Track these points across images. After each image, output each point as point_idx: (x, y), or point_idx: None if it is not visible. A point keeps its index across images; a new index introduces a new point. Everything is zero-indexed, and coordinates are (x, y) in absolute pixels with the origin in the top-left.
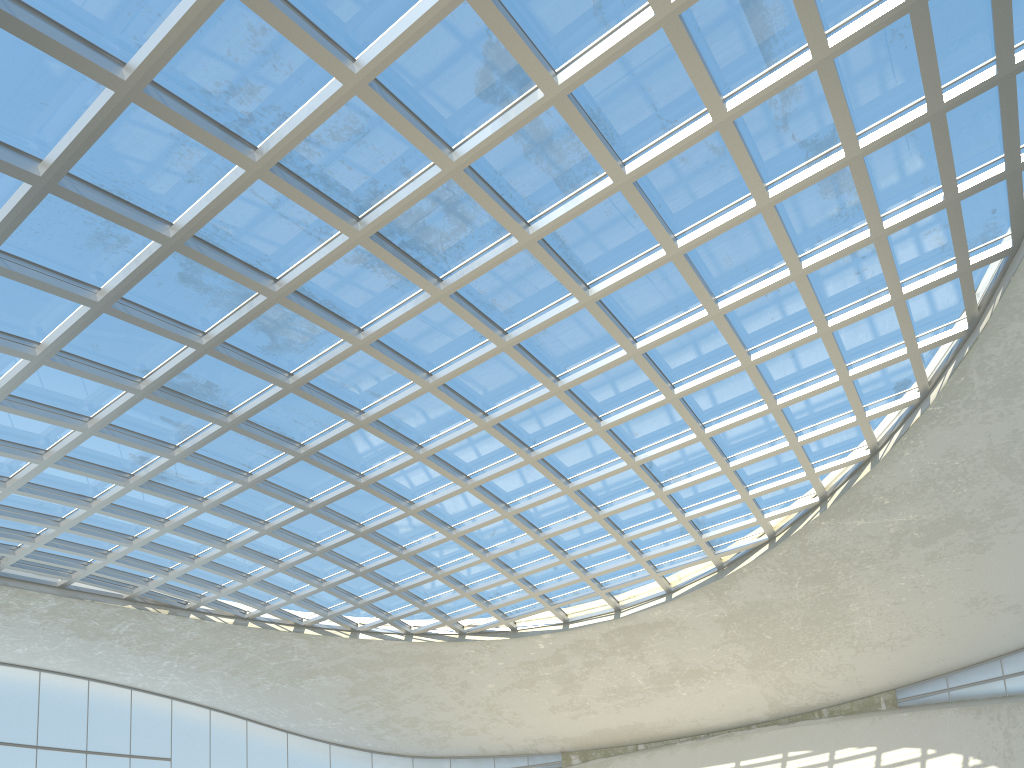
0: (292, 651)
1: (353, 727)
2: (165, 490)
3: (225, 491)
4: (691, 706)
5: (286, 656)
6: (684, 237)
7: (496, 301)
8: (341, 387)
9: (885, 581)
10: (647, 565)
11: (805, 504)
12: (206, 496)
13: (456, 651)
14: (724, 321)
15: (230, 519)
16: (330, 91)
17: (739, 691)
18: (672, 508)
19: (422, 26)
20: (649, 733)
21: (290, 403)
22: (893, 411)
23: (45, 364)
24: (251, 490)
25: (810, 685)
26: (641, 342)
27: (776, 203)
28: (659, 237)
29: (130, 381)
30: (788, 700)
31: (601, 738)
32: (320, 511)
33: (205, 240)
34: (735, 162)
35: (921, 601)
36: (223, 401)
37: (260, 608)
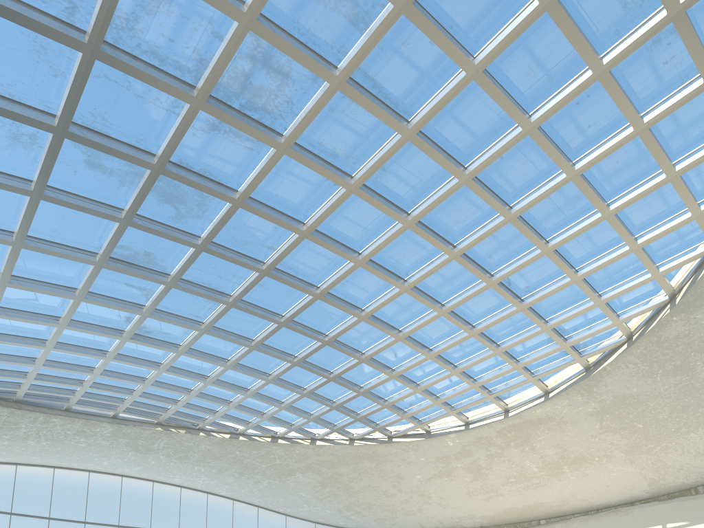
0: (274, 456)
1: (328, 510)
2: (150, 340)
3: (190, 338)
4: (580, 488)
5: (271, 460)
6: (480, 54)
7: (336, 149)
8: (242, 244)
9: None
10: (523, 371)
11: (655, 303)
12: (181, 343)
13: (387, 451)
14: (539, 134)
15: (200, 359)
16: None
17: (620, 474)
18: (534, 319)
19: None
20: (548, 511)
21: (210, 262)
22: None
23: (23, 247)
24: (210, 336)
25: (684, 466)
26: (469, 168)
27: None
28: (454, 57)
29: (88, 256)
30: (665, 480)
31: (510, 515)
32: (261, 348)
33: (90, 128)
34: None
35: None
36: (162, 266)
37: (244, 425)
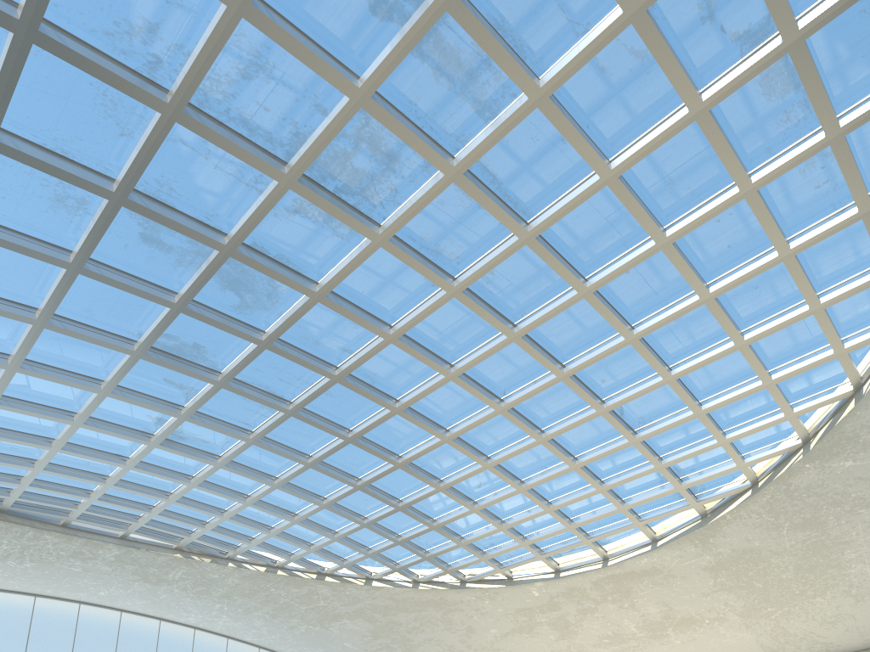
0: (317, 596)
1: None
2: (183, 448)
3: (233, 448)
4: None
5: (313, 601)
6: (617, 158)
7: (440, 246)
8: (314, 344)
9: None
10: (629, 514)
11: (787, 447)
12: (221, 454)
13: (458, 598)
14: (674, 250)
15: (243, 474)
16: (218, 16)
17: (733, 640)
18: (647, 455)
19: None
20: None
21: (272, 362)
22: None
23: (46, 327)
24: (258, 448)
25: (808, 635)
26: (591, 280)
27: (711, 107)
28: (589, 159)
29: (125, 343)
30: (785, 650)
31: None
32: (319, 466)
33: (153, 197)
34: (657, 61)
35: None
36: (213, 362)
37: (286, 557)
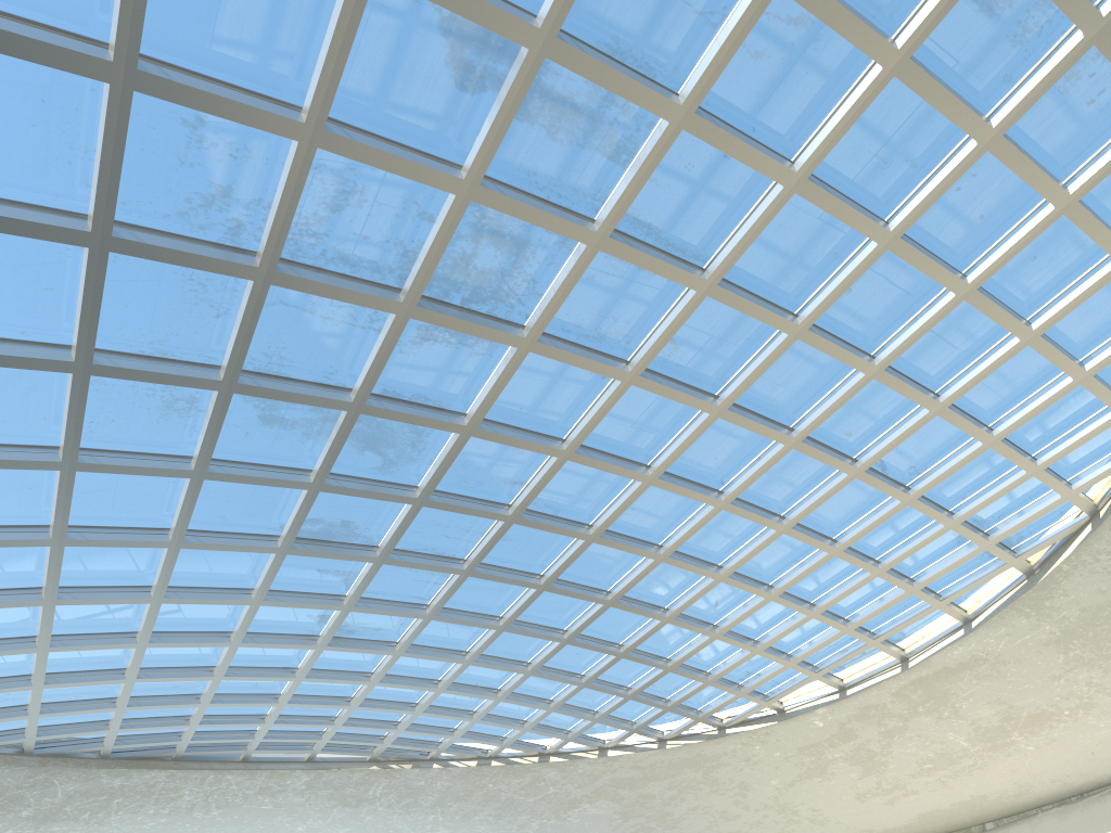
0: (545, 783)
1: None
2: (355, 643)
3: (410, 630)
4: (1046, 762)
5: (541, 789)
6: (801, 156)
7: (601, 329)
8: (477, 485)
9: None
10: (924, 594)
11: None
12: (398, 640)
13: (720, 749)
14: (905, 245)
15: (428, 657)
16: (291, 155)
17: None
18: (931, 513)
19: (345, 32)
20: (996, 806)
21: (433, 519)
22: None
23: (182, 547)
24: (438, 622)
25: None
26: (802, 314)
27: (912, 53)
28: (763, 168)
29: (267, 541)
30: None
31: (932, 823)
32: (513, 627)
33: (264, 372)
34: (824, 22)
35: None
36: (367, 536)
37: (497, 744)
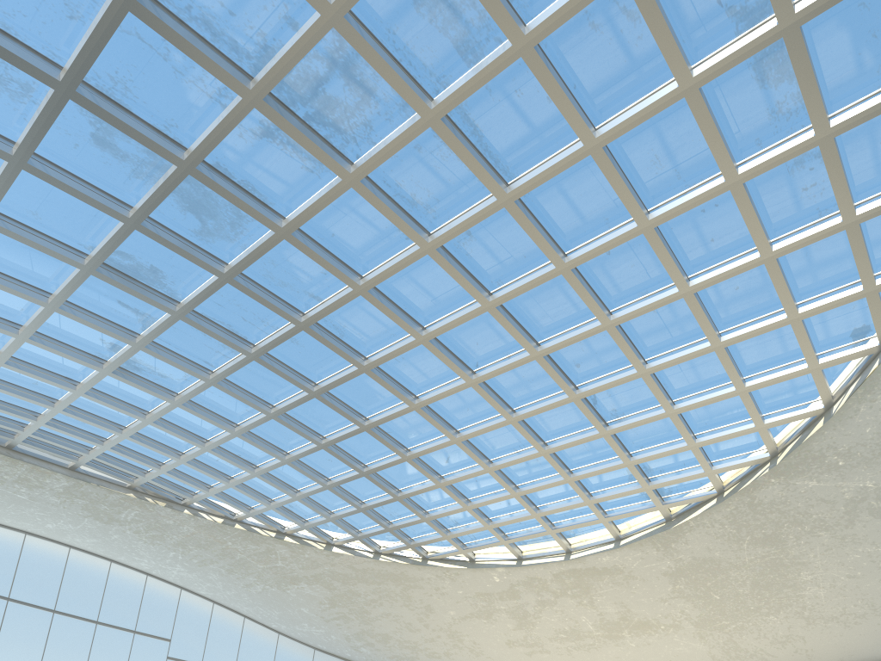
0: (276, 556)
1: (334, 636)
2: (138, 380)
3: (192, 387)
4: (639, 658)
5: (271, 560)
6: (603, 127)
7: (416, 196)
8: (280, 285)
9: (839, 551)
10: (595, 508)
11: (755, 459)
12: (179, 392)
13: (419, 574)
14: (655, 236)
15: (201, 417)
16: None
17: (686, 649)
18: (617, 450)
19: None
20: None
21: (235, 298)
22: (849, 360)
23: None
24: (218, 390)
25: (758, 652)
26: (570, 256)
27: (701, 85)
28: (573, 122)
29: (74, 255)
30: None
31: None
32: (281, 418)
33: (106, 95)
34: (648, 25)
35: (878, 577)
36: (172, 290)
37: (244, 511)
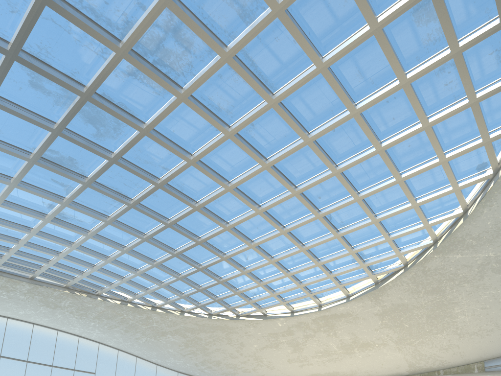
0: (152, 321)
1: (188, 364)
2: (66, 224)
3: (97, 226)
4: (364, 364)
5: (150, 323)
6: (327, 56)
7: (220, 105)
8: (144, 163)
9: (476, 294)
10: (334, 280)
11: (424, 244)
12: (90, 229)
13: (235, 325)
14: (361, 118)
15: (104, 243)
16: None
17: (391, 357)
18: (345, 245)
19: None
20: None
21: (119, 172)
22: (476, 183)
23: None
24: (113, 227)
25: (432, 355)
26: (312, 134)
27: (383, 27)
28: (309, 54)
29: (24, 153)
30: (420, 364)
31: None
32: (150, 240)
33: (36, 57)
34: None
35: (499, 308)
36: (82, 170)
37: (132, 296)
